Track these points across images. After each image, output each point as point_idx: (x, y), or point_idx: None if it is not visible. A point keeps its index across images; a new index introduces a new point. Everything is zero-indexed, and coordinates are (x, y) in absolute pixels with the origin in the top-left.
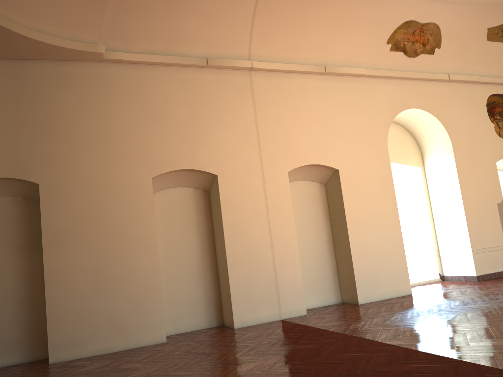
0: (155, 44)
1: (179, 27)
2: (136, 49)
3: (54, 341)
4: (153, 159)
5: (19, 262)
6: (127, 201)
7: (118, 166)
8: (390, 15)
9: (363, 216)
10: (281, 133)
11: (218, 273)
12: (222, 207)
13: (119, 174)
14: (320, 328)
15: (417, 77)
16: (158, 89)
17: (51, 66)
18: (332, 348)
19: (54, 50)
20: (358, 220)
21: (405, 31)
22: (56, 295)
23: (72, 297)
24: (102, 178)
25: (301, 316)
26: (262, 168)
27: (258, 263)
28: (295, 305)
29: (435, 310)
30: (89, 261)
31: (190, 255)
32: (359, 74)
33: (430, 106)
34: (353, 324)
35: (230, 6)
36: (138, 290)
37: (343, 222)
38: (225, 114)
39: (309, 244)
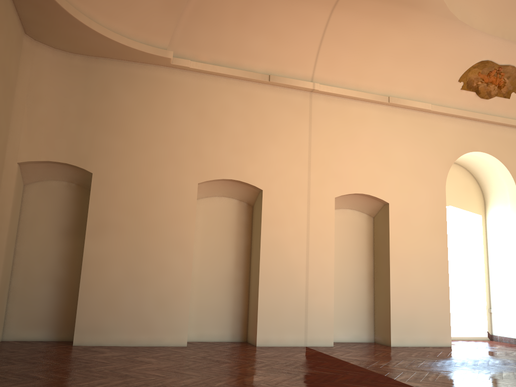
0: (222, 56)
1: (246, 42)
2: (203, 59)
3: (81, 324)
4: (202, 165)
5: (63, 245)
6: (171, 202)
7: (167, 167)
8: (465, 53)
9: (408, 255)
10: (334, 158)
11: (250, 288)
12: (263, 222)
13: (167, 175)
14: (341, 360)
15: (487, 119)
16: (218, 99)
17: (122, 65)
18: (346, 378)
19: (126, 51)
20: (403, 258)
21: (480, 70)
22: (90, 280)
23: (105, 285)
24: (151, 177)
25: (327, 347)
26: (308, 190)
27: (290, 285)
28: (323, 334)
29: (470, 364)
30: (126, 254)
31: (224, 265)
32: (424, 109)
33: (499, 151)
34: (377, 362)
35: (299, 27)
36: (167, 290)
37: (386, 257)
38: (279, 131)
39: (347, 275)
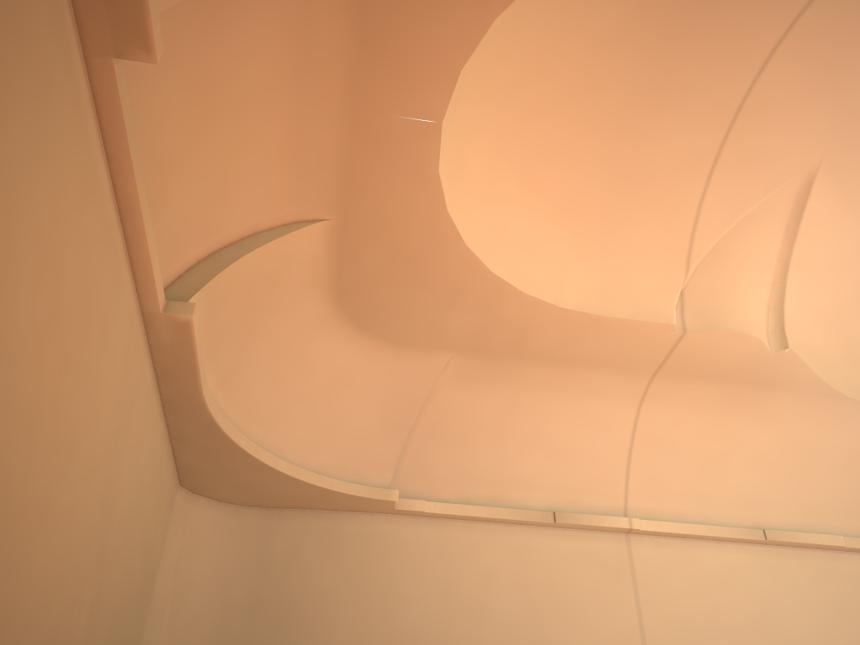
0: (474, 489)
1: (511, 463)
2: (445, 495)
3: None
4: None
5: None
6: None
7: None
8: None
9: None
10: None
11: None
12: None
13: None
14: None
15: None
16: (474, 560)
17: (320, 518)
18: None
19: (327, 496)
20: None
21: None
22: None
23: None
24: None
25: None
26: None
27: None
28: None
29: None
30: None
31: None
32: (833, 546)
33: None
34: None
35: (591, 432)
36: None
37: None
38: (584, 609)
39: None
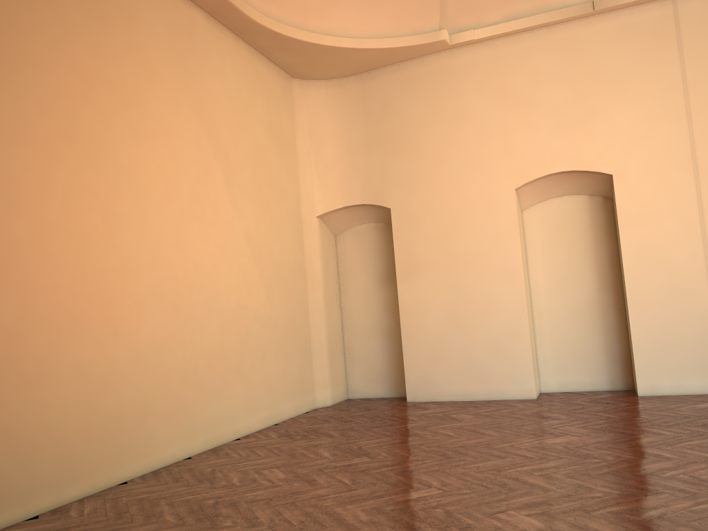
0: (516, 5)
1: None
2: (491, 19)
3: (411, 379)
4: (516, 163)
5: (383, 293)
6: (484, 221)
7: (472, 179)
8: None
9: None
10: None
11: (626, 315)
12: (620, 221)
13: (473, 188)
14: None
15: None
16: (523, 66)
17: (397, 70)
18: (706, 440)
19: (392, 52)
20: None
21: None
22: (411, 330)
23: (427, 333)
24: (454, 196)
25: None
26: (693, 155)
27: (681, 305)
28: None
29: None
30: (443, 294)
31: (582, 289)
32: None
33: None
34: None
35: None
36: (499, 332)
37: None
38: (626, 80)
39: None
